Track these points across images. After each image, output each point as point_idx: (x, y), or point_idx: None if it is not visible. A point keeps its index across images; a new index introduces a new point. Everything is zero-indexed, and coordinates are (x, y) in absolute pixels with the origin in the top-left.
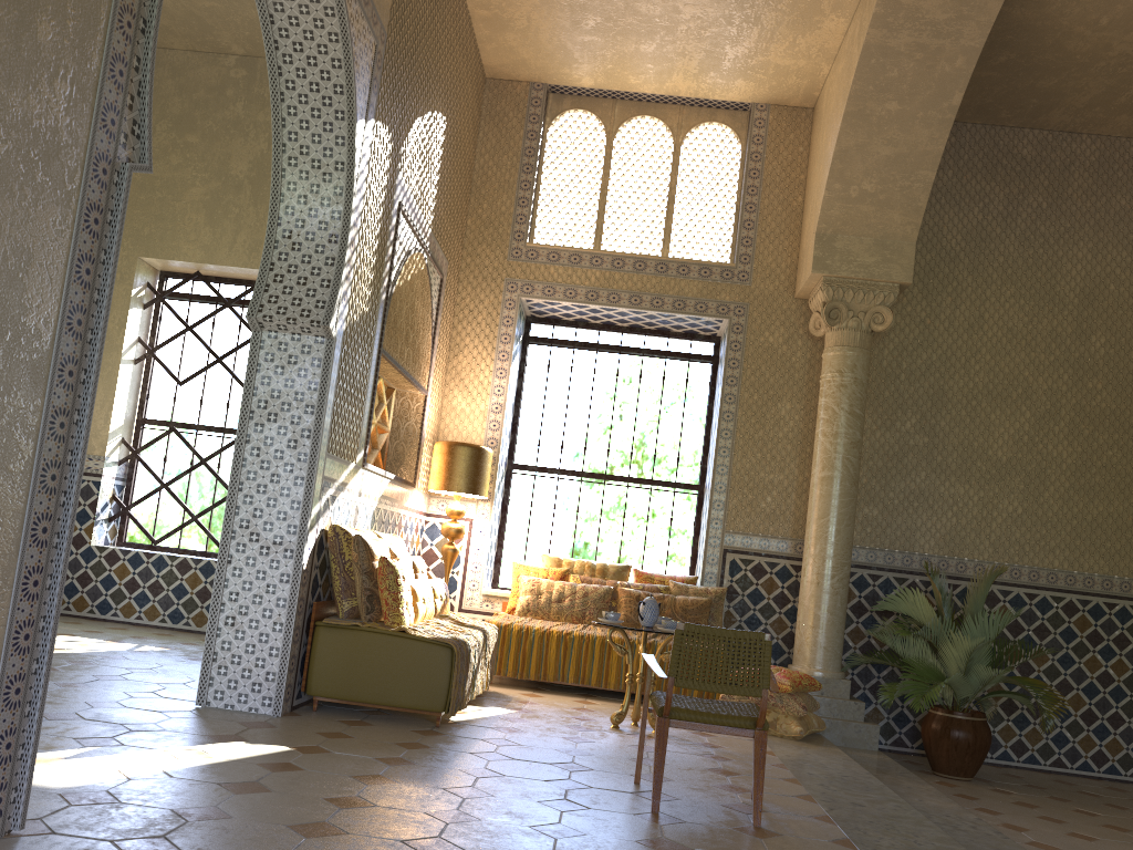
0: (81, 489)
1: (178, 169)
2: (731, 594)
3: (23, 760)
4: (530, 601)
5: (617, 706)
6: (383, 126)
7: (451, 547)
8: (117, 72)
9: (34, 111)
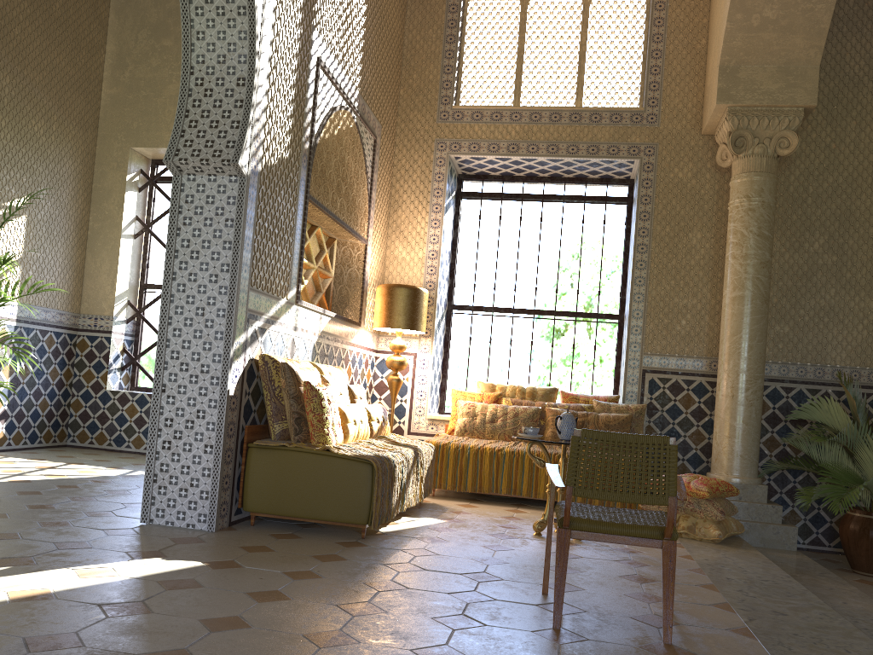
0: (96, 344)
1: (157, 70)
2: (651, 411)
3: None
4: (466, 422)
5: None
6: None
7: (395, 377)
8: None
9: None
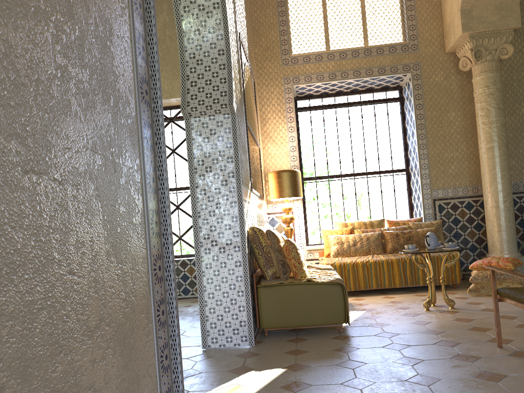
0: None
1: None
2: (442, 223)
3: None
4: (338, 248)
5: (407, 296)
6: None
7: (290, 228)
8: None
9: None
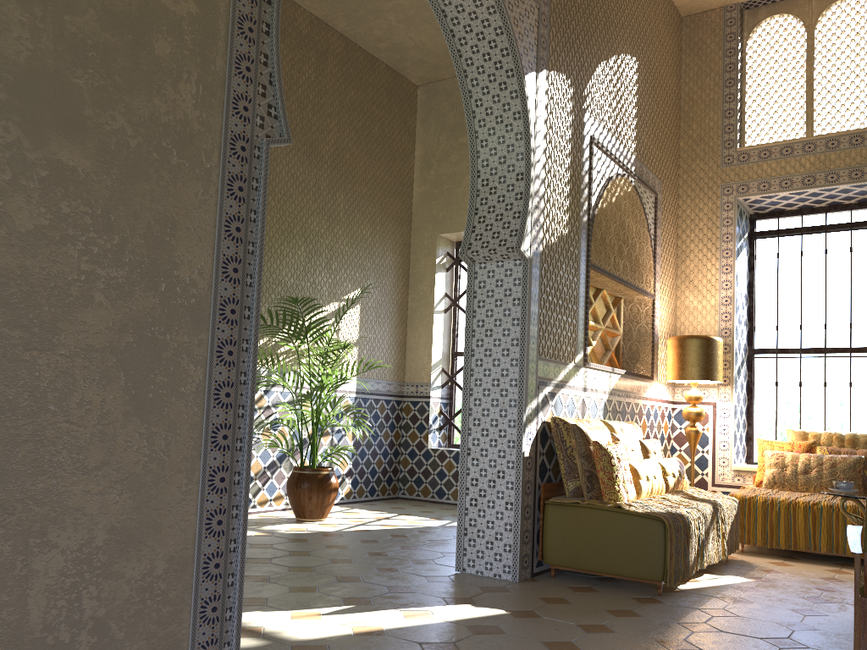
0: (418, 408)
1: (456, 164)
2: None
3: (232, 621)
4: (775, 474)
5: None
6: (559, 75)
7: (693, 429)
8: (244, 69)
9: (162, 110)
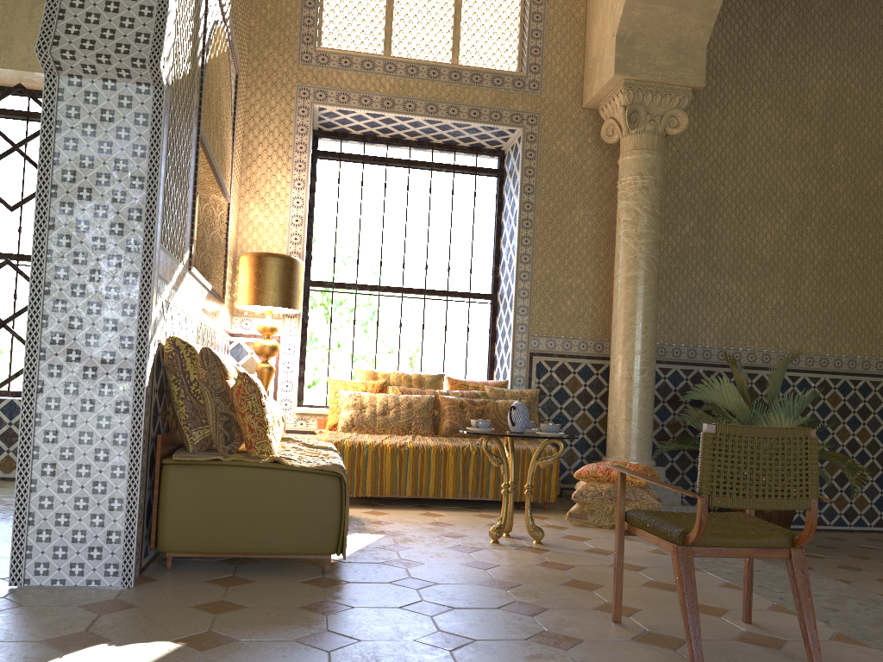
0: None
1: None
2: (539, 396)
3: None
4: (354, 416)
5: (464, 515)
6: None
7: (267, 365)
8: None
9: None
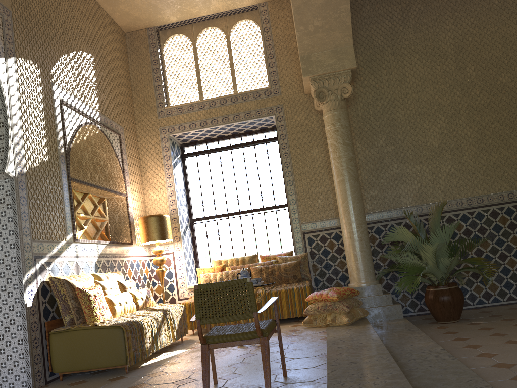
0: None
1: None
2: (313, 255)
3: None
4: None
5: None
6: (26, 60)
7: (160, 269)
8: None
9: None
